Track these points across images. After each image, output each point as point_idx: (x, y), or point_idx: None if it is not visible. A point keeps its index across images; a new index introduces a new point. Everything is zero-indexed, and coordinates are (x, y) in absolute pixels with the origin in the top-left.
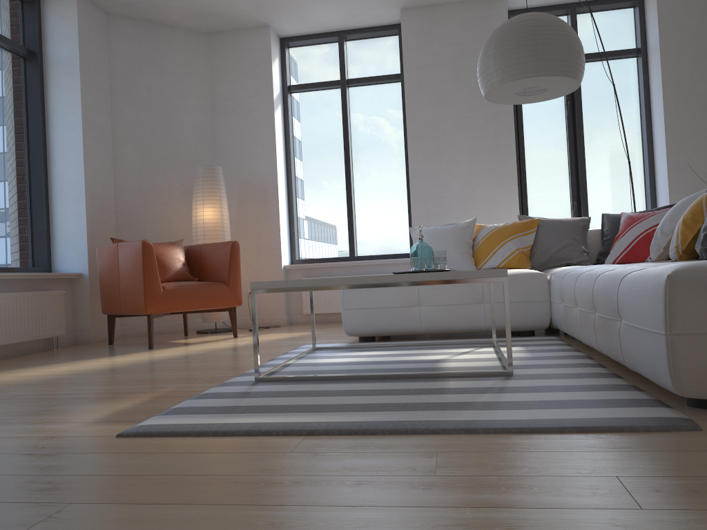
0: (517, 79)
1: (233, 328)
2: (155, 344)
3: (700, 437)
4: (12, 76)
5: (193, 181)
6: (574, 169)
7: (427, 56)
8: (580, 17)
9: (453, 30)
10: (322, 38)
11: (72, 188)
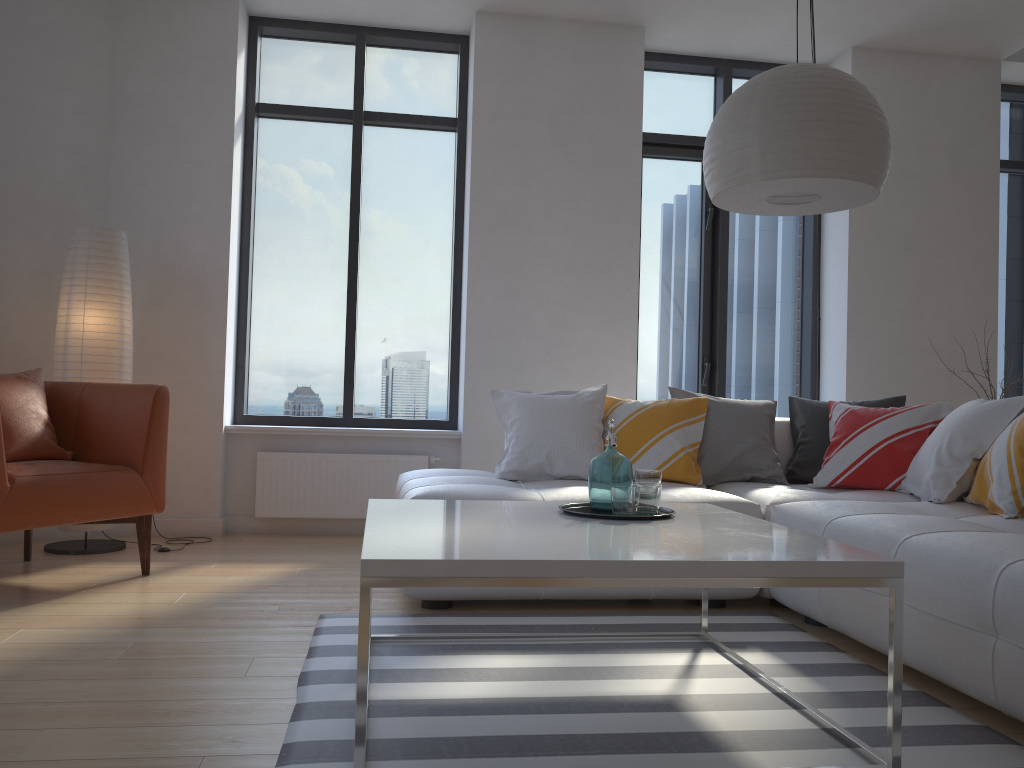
0: (800, 175)
1: (142, 556)
2: None
3: None
4: None
5: (66, 255)
6: (709, 312)
7: (514, 98)
8: (734, 83)
9: (559, 65)
10: (327, 32)
11: None
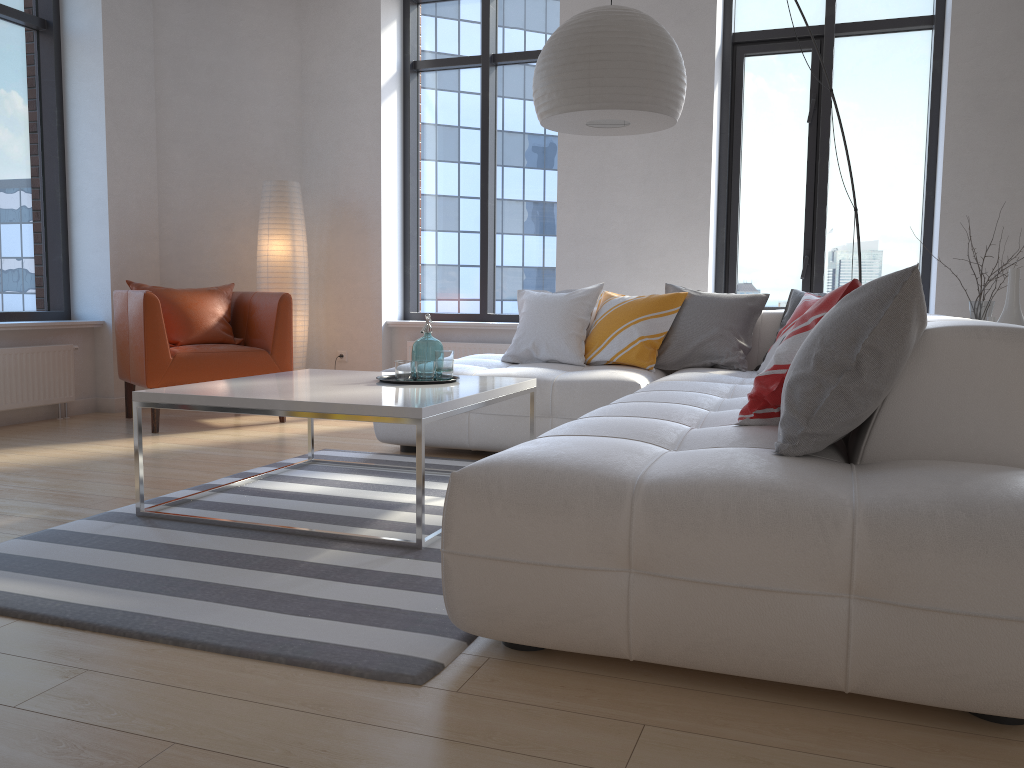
0: (565, 111)
1: None
2: (178, 422)
3: (394, 696)
4: (18, 58)
5: (260, 202)
6: (812, 205)
7: None
8: None
9: None
10: None
11: (94, 209)
